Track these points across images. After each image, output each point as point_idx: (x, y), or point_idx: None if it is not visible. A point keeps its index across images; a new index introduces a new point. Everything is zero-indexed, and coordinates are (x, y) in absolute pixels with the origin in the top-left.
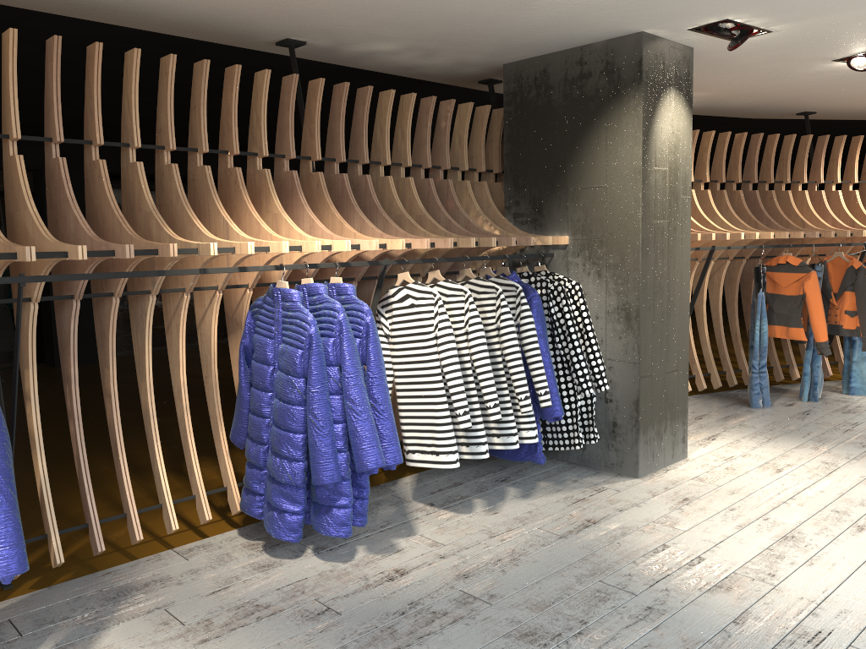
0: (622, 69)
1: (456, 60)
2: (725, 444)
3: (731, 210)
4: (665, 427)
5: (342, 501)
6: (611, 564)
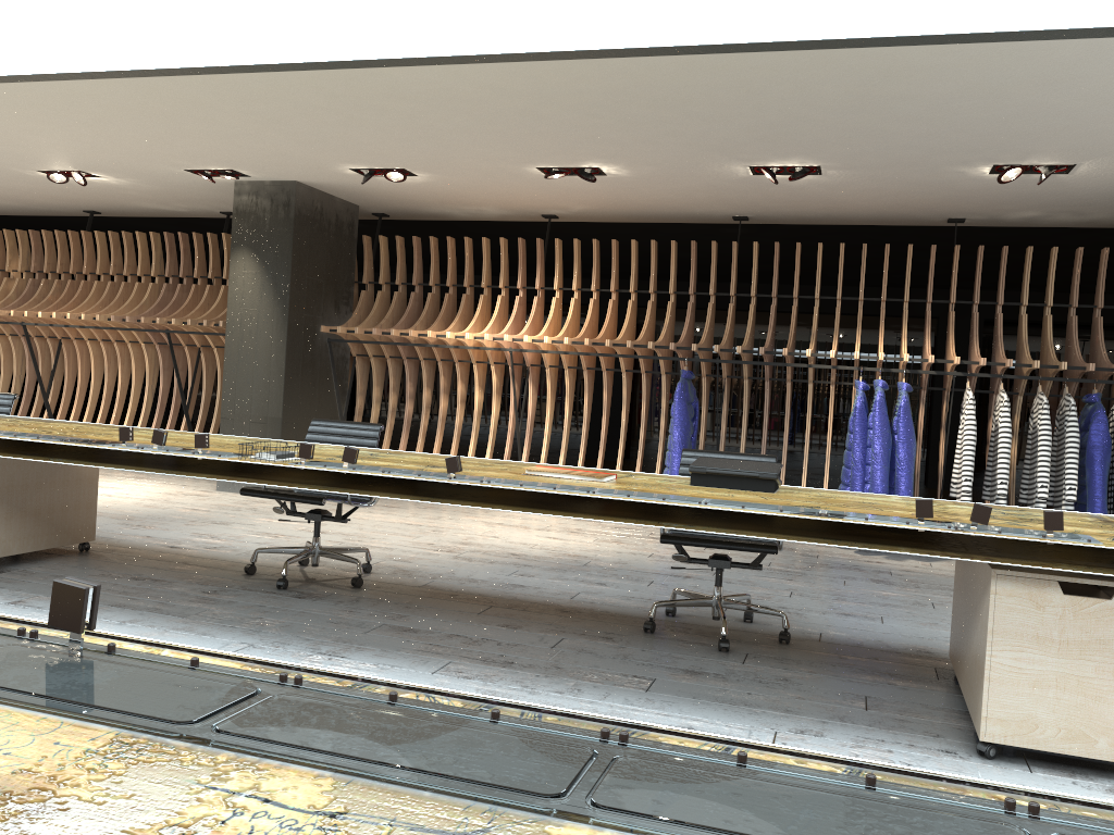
0: None
1: None
2: None
3: None
4: None
5: None
6: None
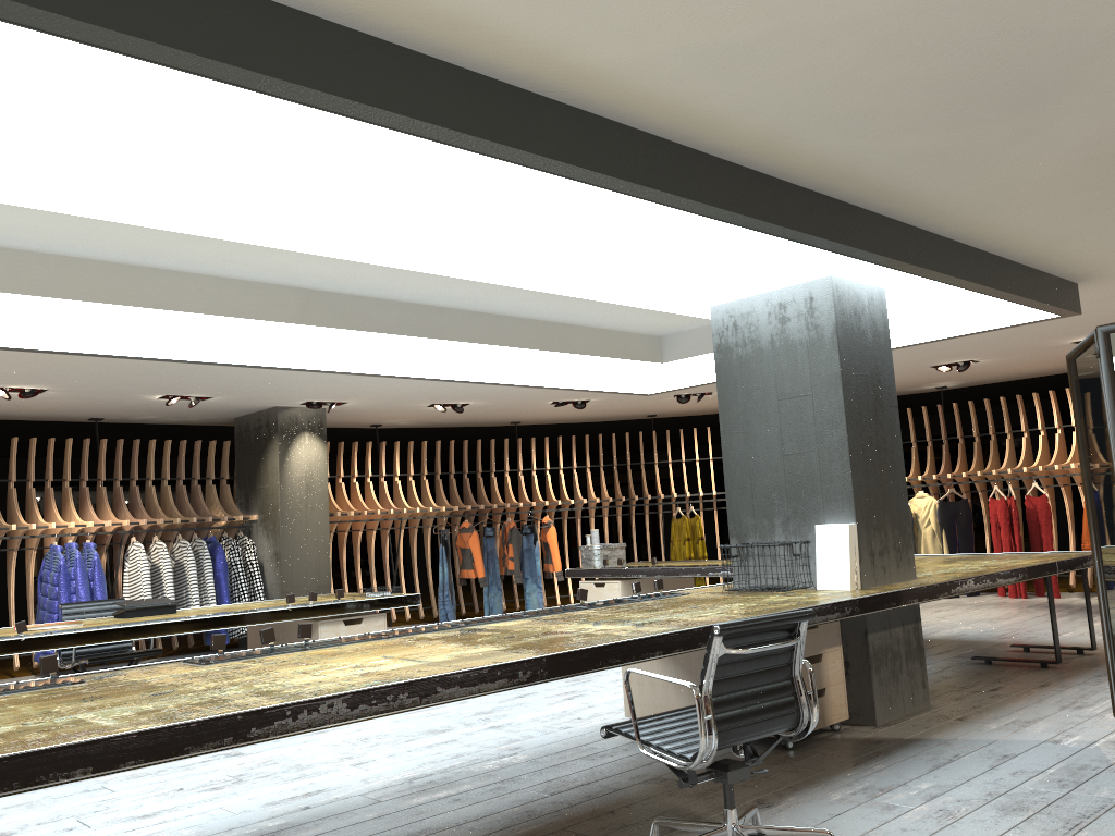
0: (272, 424)
1: (203, 418)
2: None
3: (442, 493)
4: None
5: None
6: None
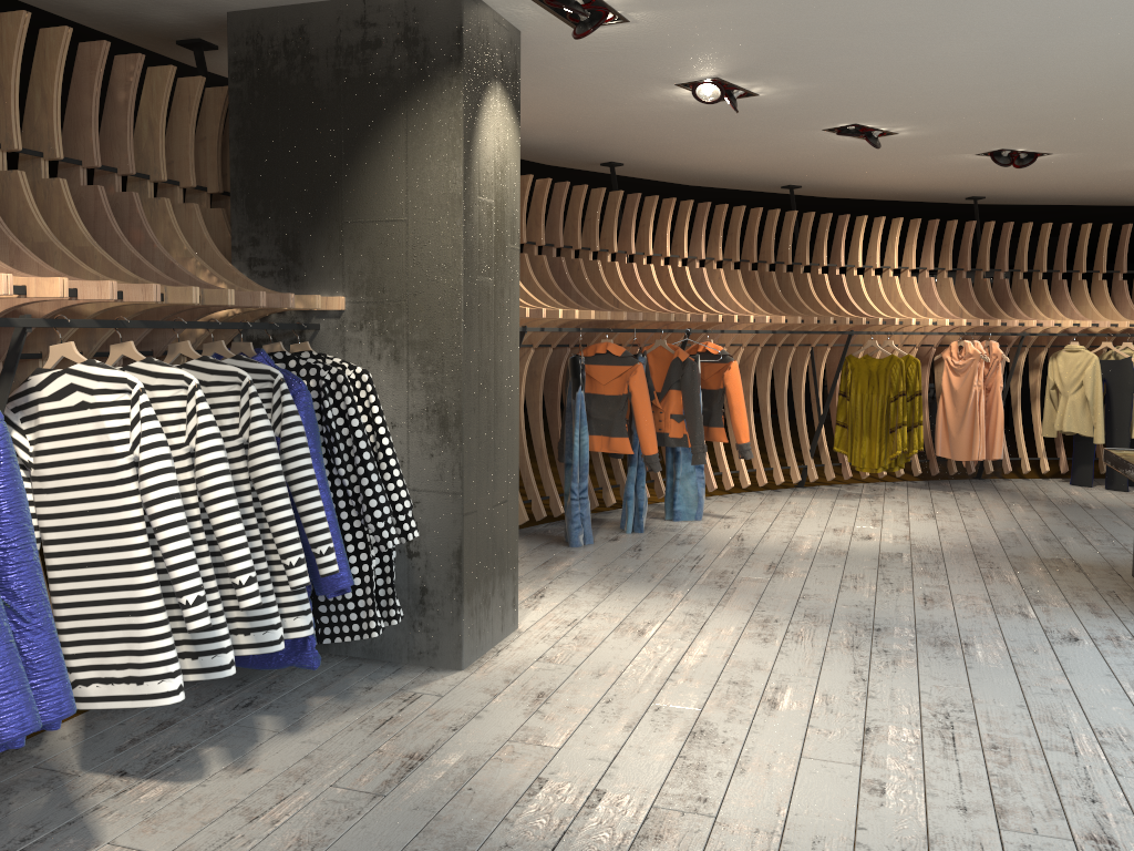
0: (432, 40)
1: None
2: (560, 603)
3: (536, 281)
4: (493, 587)
5: None
6: (473, 832)
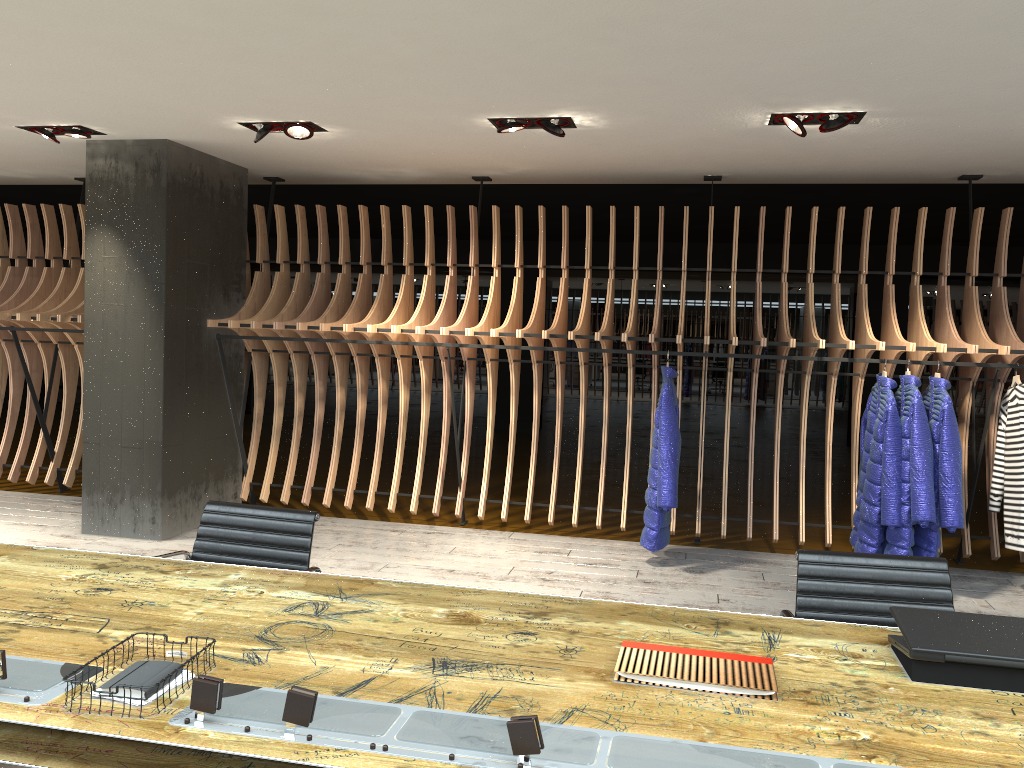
0: None
1: None
2: None
3: None
4: None
5: (900, 543)
6: None
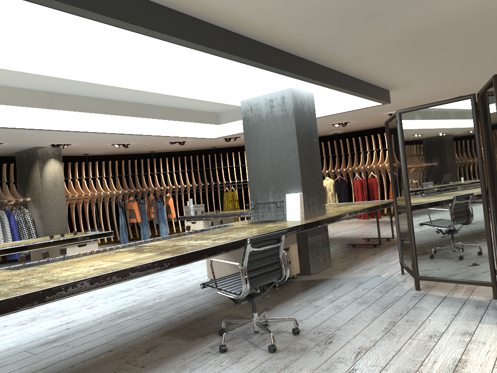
0: (34, 155)
1: None
2: None
3: (119, 184)
4: None
5: None
6: None
